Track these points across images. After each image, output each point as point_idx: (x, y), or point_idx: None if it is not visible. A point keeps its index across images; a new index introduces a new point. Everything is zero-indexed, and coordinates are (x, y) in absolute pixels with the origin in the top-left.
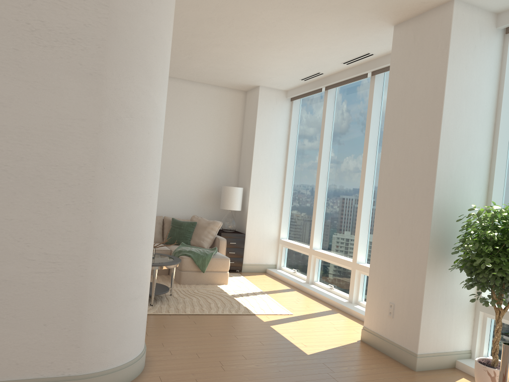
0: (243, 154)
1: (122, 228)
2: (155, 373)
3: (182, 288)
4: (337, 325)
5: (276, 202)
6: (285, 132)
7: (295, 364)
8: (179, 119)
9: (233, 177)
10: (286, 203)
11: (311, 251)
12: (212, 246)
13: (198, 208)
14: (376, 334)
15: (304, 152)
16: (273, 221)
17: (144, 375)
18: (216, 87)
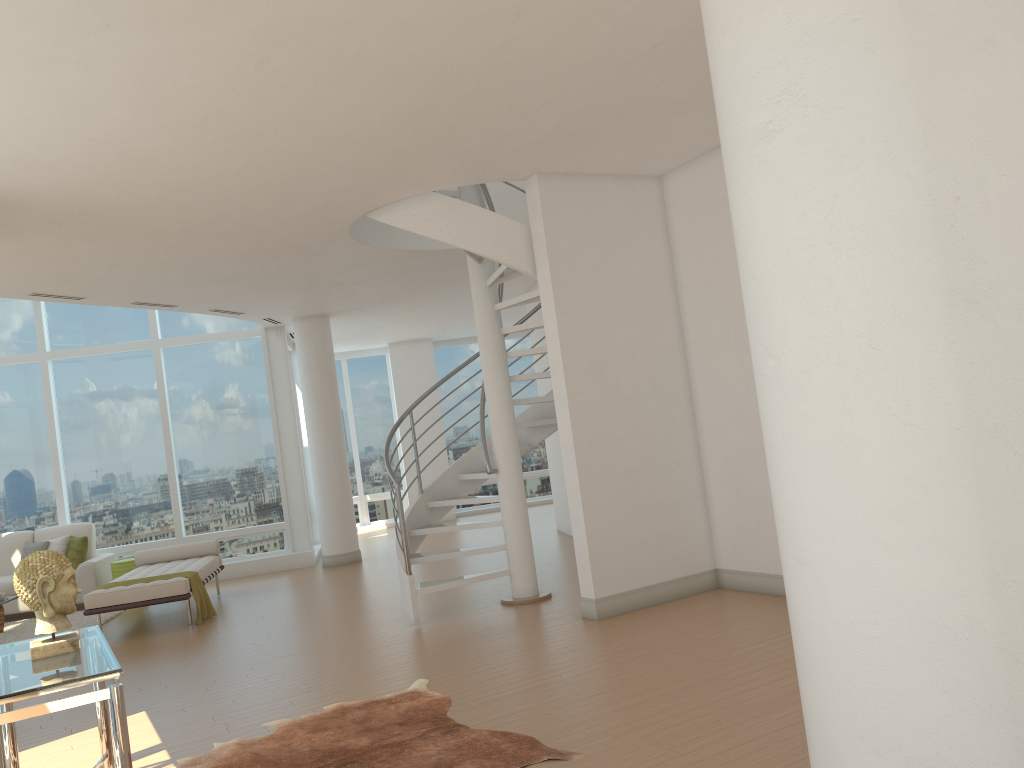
0: None
1: None
2: None
3: None
4: None
5: None
6: None
7: None
8: None
9: None
10: None
11: None
12: None
13: None
14: None
15: None
16: None
17: None
18: None
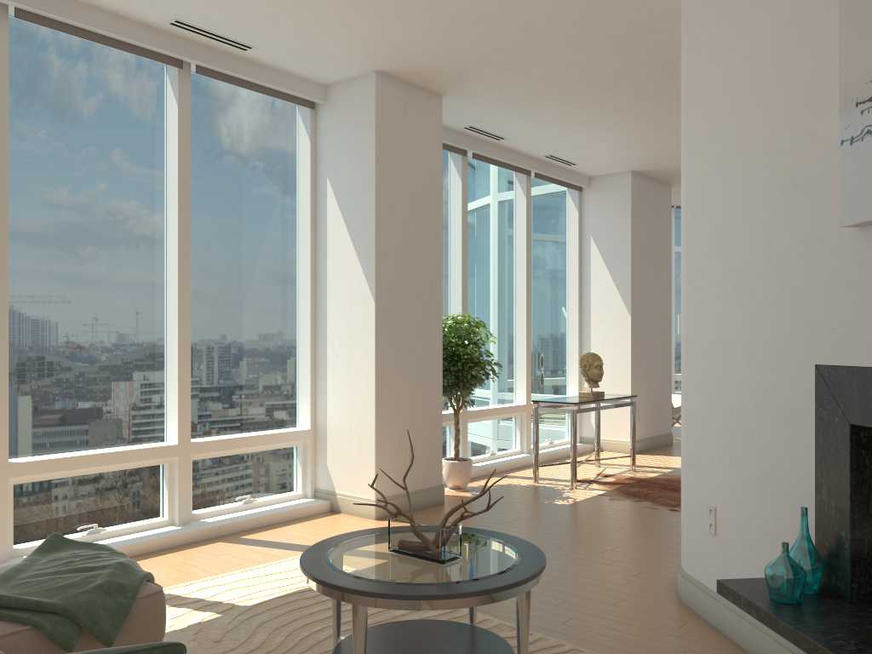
0: None
1: None
2: None
3: None
4: (320, 532)
5: None
6: None
7: (530, 530)
8: None
9: None
10: None
11: (4, 470)
12: None
13: None
14: (396, 495)
15: None
16: None
17: None
18: None
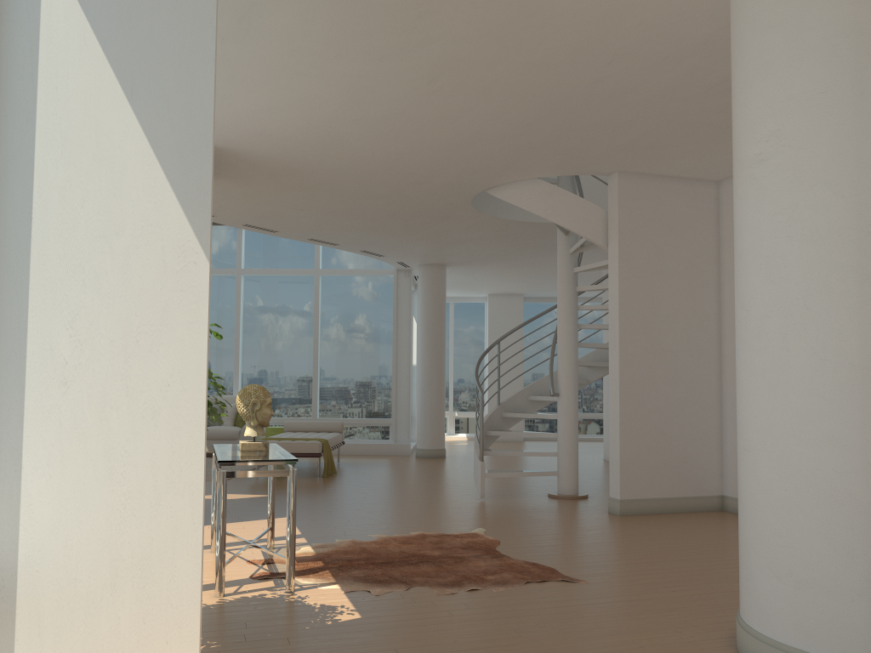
0: None
1: None
2: (714, 652)
3: None
4: None
5: None
6: None
7: None
8: None
9: None
10: None
11: None
12: None
13: None
14: None
15: None
16: None
17: (727, 648)
18: None
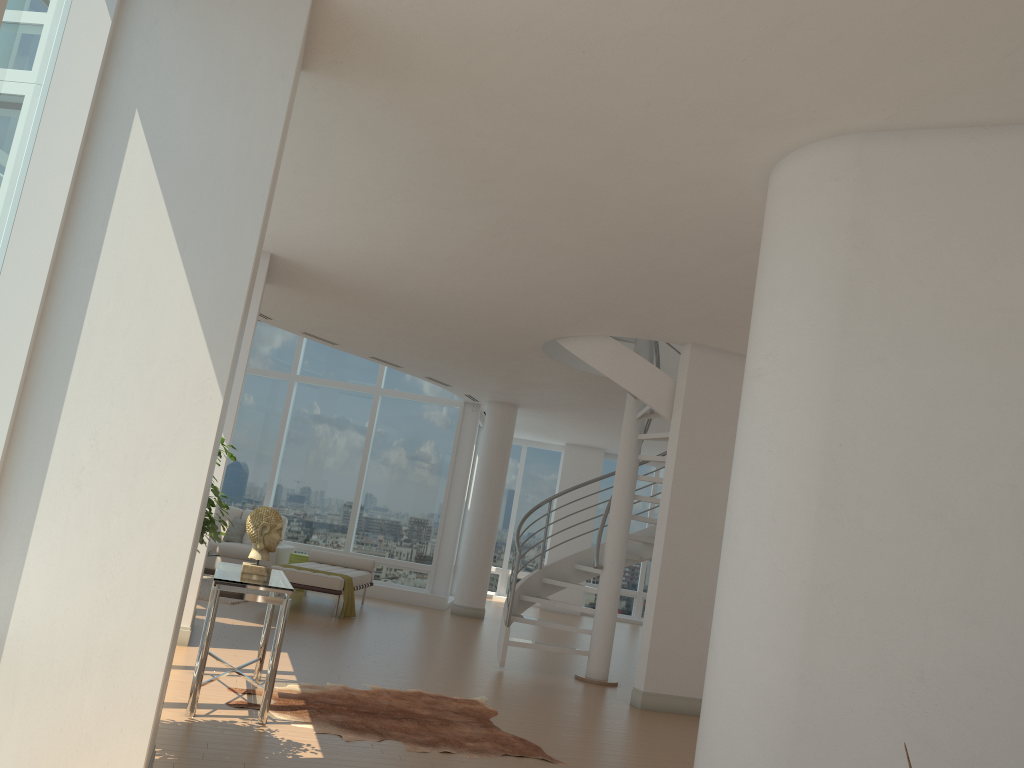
0: None
1: None
2: None
3: None
4: None
5: None
6: None
7: None
8: None
9: None
10: None
11: None
12: None
13: None
14: None
15: None
16: None
17: None
18: None
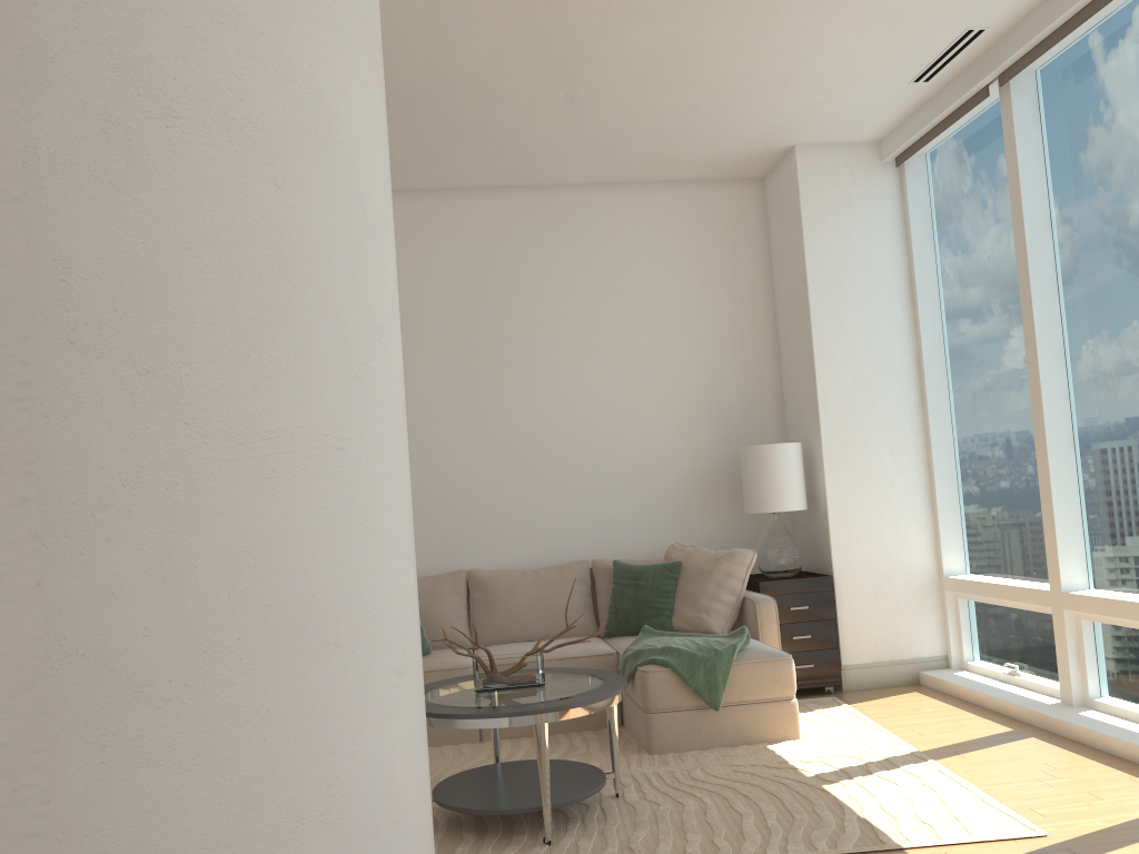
0: (785, 352)
1: (199, 594)
2: None
3: (657, 766)
4: None
5: (910, 467)
6: (896, 258)
7: None
8: (592, 291)
9: (769, 422)
10: (941, 466)
11: (1058, 599)
12: (740, 625)
13: (685, 524)
14: None
15: (969, 301)
16: (912, 526)
17: None
18: (678, 185)
